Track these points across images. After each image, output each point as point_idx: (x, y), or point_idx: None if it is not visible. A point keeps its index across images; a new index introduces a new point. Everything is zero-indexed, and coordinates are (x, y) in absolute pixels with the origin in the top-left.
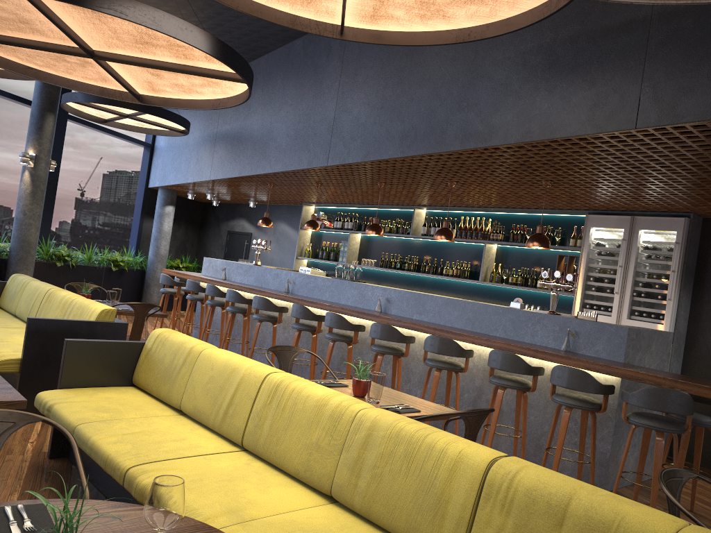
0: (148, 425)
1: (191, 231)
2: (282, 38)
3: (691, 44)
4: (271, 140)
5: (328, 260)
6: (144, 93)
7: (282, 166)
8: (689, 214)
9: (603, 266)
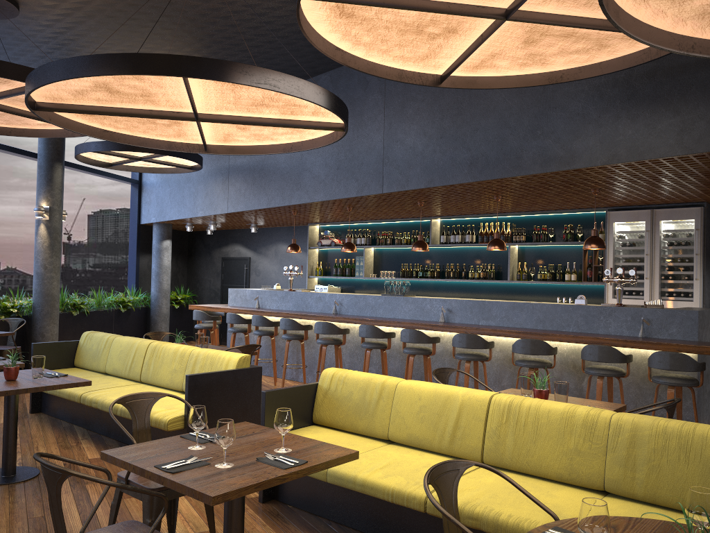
0: (385, 457)
1: (181, 261)
2: (306, 74)
3: None
4: (305, 171)
5: (343, 276)
6: (211, 143)
7: (325, 196)
8: (702, 203)
9: (629, 255)
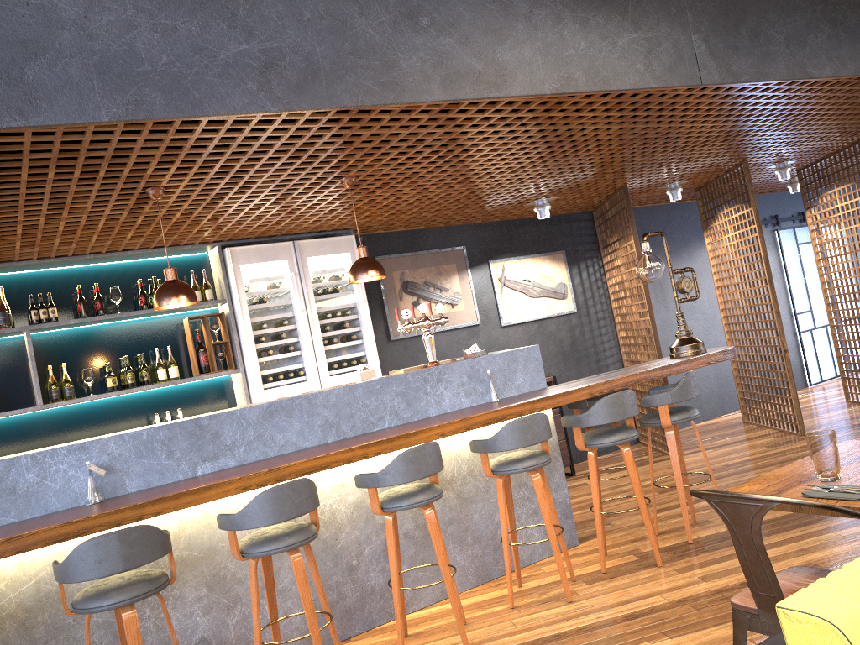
0: None
1: None
2: None
3: (723, 2)
4: None
5: None
6: None
7: None
8: (349, 231)
9: (275, 316)
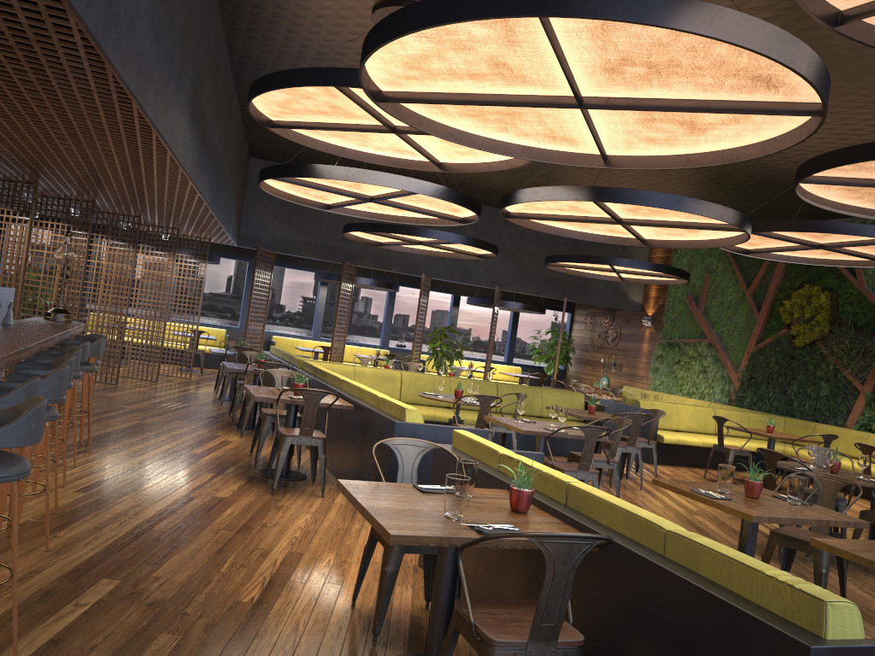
0: None
1: None
2: None
3: (203, 140)
4: None
5: None
6: None
7: None
8: None
9: None
